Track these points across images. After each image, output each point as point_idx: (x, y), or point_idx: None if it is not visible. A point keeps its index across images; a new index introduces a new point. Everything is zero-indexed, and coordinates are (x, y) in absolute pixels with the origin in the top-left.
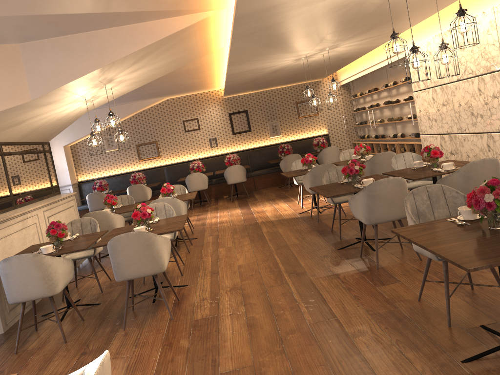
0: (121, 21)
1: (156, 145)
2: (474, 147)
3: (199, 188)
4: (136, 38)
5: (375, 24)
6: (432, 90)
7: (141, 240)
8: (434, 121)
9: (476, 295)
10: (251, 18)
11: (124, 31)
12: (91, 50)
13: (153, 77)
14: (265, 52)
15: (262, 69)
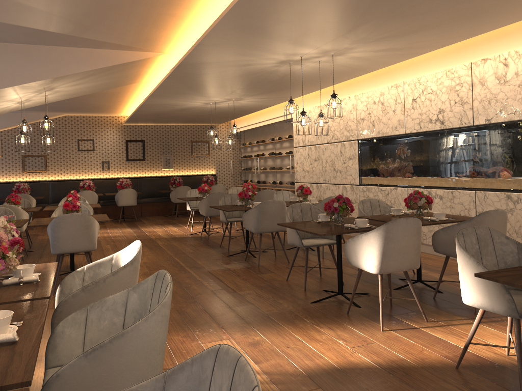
0: (83, 45)
1: (45, 159)
2: (333, 194)
3: None
4: (91, 60)
5: (275, 89)
6: (309, 147)
7: (82, 221)
8: (307, 172)
9: (323, 278)
10: (190, 66)
11: (81, 53)
12: (49, 61)
13: (81, 93)
14: (185, 92)
15: (174, 105)
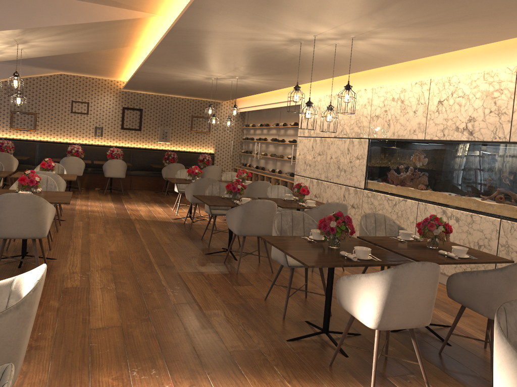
0: None
1: (35, 117)
2: (333, 195)
3: (73, 173)
4: (70, 13)
5: (283, 71)
6: (314, 139)
7: (31, 203)
8: (308, 166)
9: (308, 302)
10: (185, 33)
11: (59, 3)
12: (19, 9)
13: (65, 51)
14: (183, 63)
15: (173, 76)
